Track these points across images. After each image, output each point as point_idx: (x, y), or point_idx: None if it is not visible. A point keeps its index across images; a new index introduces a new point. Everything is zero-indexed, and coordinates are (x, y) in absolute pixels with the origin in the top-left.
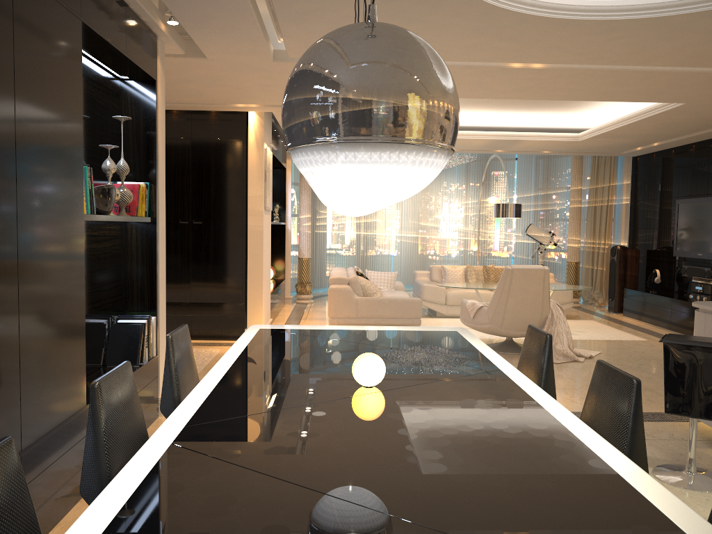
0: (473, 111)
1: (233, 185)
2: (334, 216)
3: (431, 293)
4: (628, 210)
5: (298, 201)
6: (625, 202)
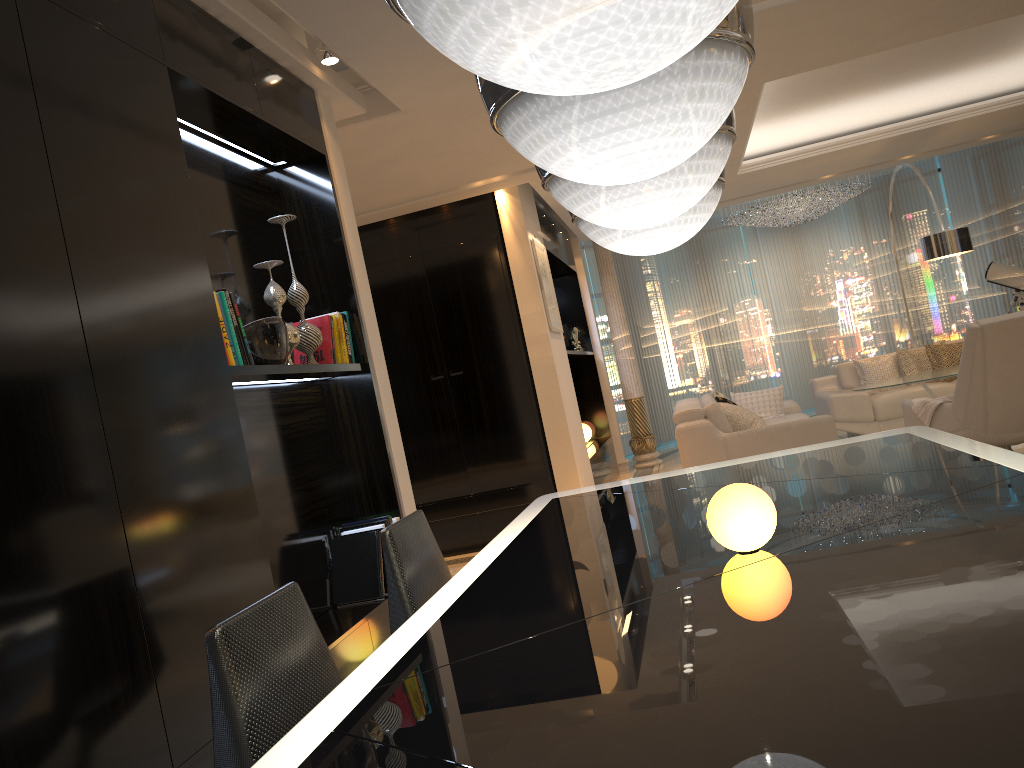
0: (846, 102)
1: (497, 306)
2: (667, 329)
3: (847, 407)
4: None
5: (607, 318)
6: None
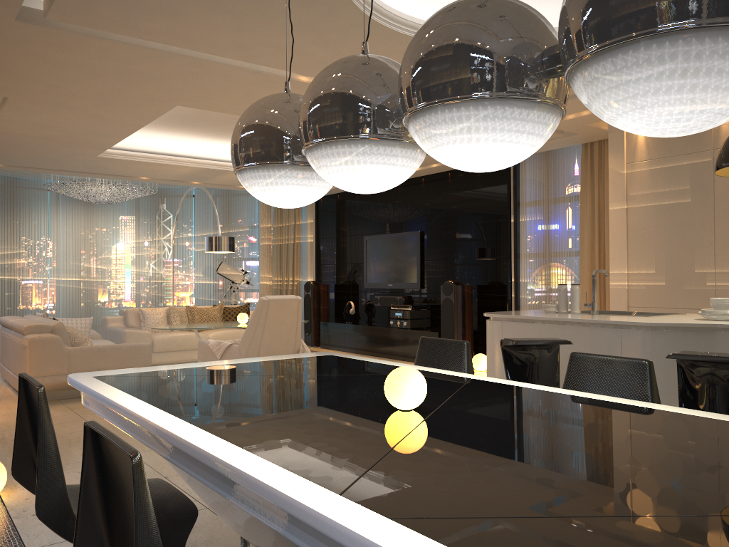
0: (181, 135)
1: None
2: None
3: (135, 340)
4: (313, 248)
5: None
6: (310, 240)
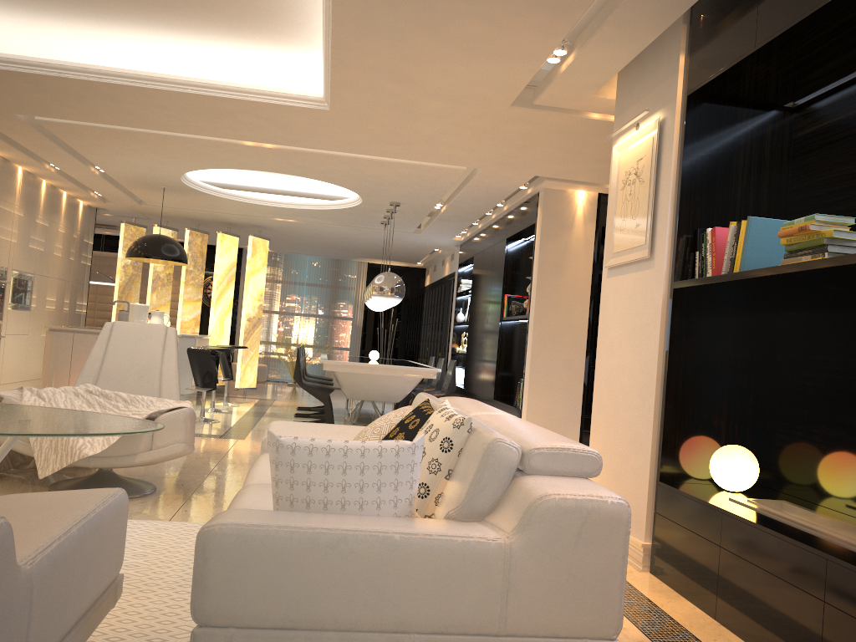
0: None
1: None
2: None
3: None
4: None
5: None
6: None
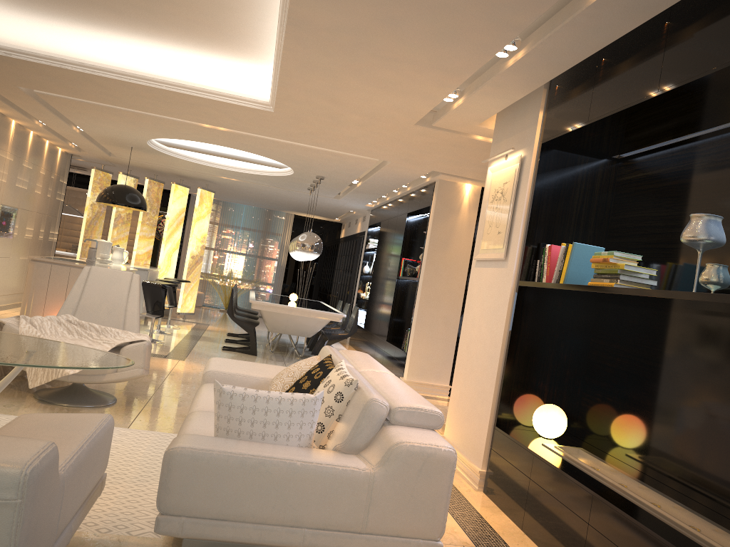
0: None
1: None
2: None
3: None
4: None
5: None
6: None
